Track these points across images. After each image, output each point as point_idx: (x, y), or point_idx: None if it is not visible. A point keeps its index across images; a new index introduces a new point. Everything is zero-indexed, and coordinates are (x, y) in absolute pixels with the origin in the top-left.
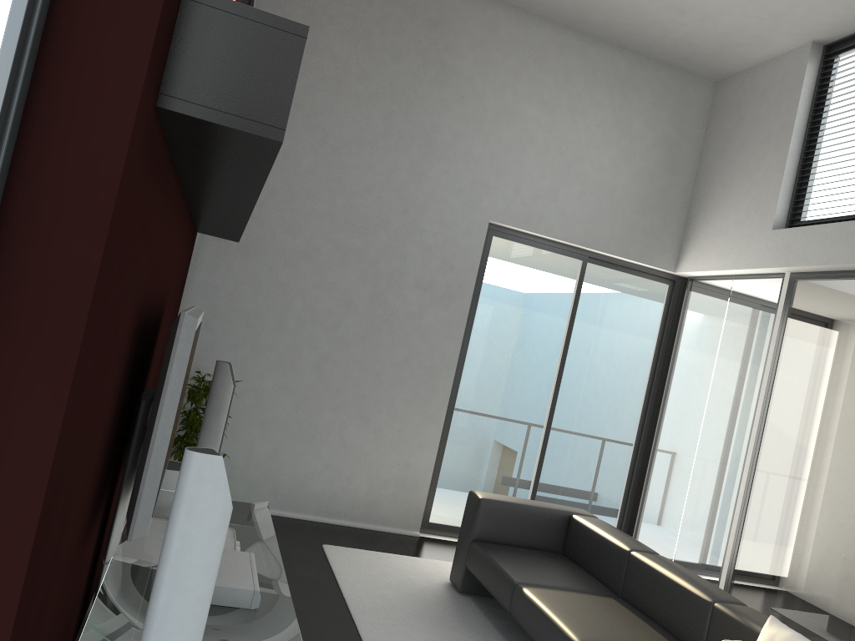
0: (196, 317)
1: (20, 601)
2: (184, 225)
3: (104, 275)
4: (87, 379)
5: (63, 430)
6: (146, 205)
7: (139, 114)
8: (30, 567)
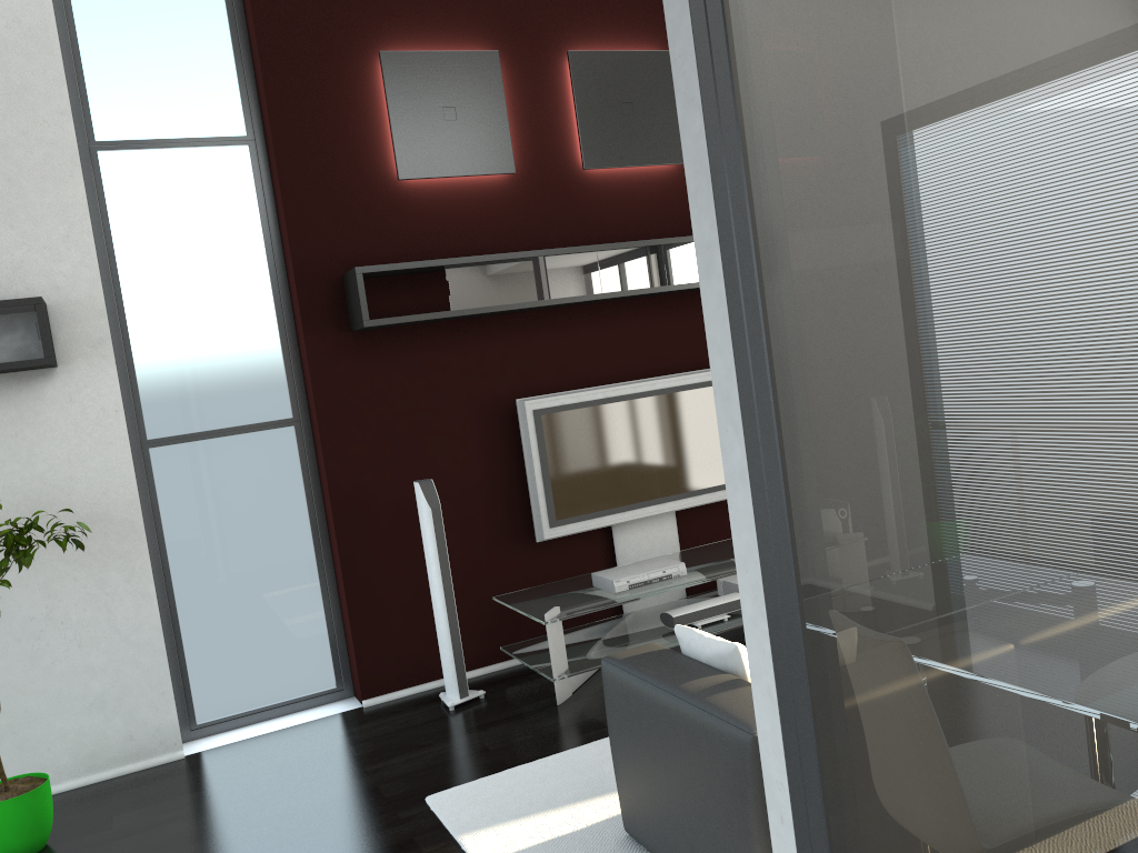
0: (534, 399)
1: (340, 543)
2: None
3: (335, 414)
4: (363, 455)
5: (335, 477)
6: (413, 363)
7: (315, 349)
8: (343, 531)
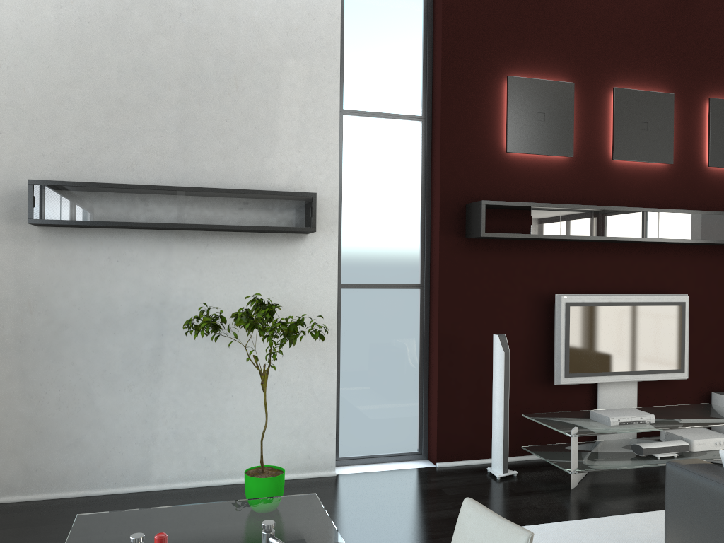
0: (567, 295)
1: (439, 363)
2: (675, 252)
3: (449, 285)
4: (460, 313)
5: (442, 323)
6: (496, 262)
7: (443, 245)
8: (442, 356)
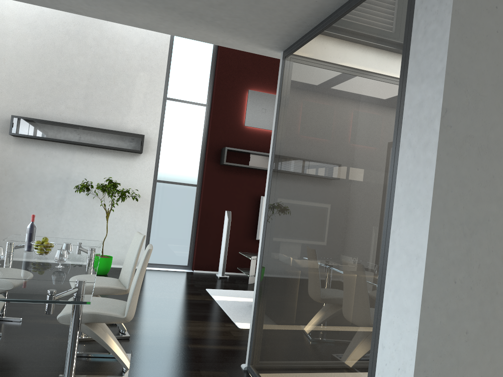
0: None
1: (200, 223)
2: None
3: (209, 186)
4: (213, 200)
5: (204, 204)
6: (234, 177)
7: (208, 167)
8: (202, 219)
